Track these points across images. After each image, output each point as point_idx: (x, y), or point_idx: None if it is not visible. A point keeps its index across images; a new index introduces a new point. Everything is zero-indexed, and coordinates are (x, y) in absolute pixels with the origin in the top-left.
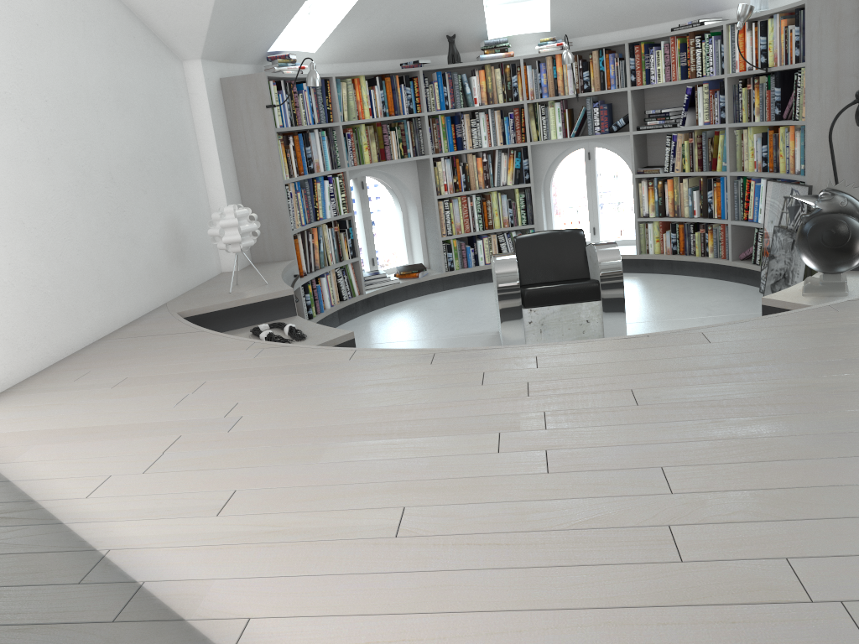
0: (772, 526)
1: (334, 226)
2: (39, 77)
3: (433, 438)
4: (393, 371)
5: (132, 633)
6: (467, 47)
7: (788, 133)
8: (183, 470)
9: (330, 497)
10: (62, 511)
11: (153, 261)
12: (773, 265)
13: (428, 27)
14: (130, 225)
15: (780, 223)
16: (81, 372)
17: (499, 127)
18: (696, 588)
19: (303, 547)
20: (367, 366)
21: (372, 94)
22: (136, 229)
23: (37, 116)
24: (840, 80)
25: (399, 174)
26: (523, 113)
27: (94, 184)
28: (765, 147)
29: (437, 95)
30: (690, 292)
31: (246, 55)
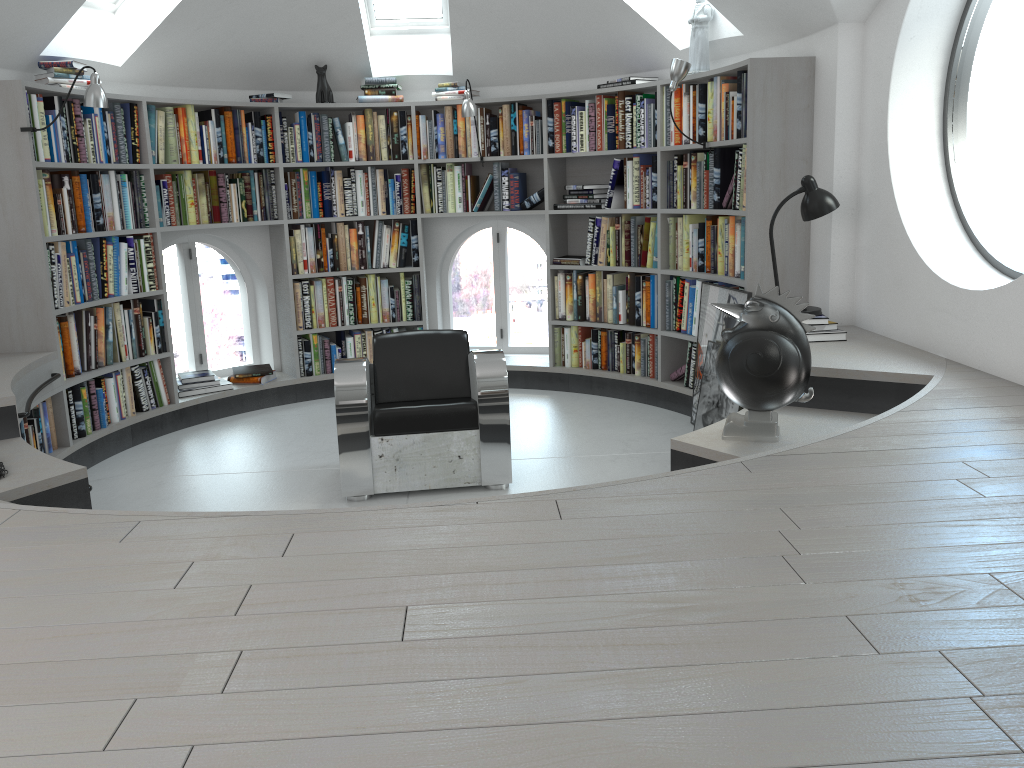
0: None
1: (133, 307)
2: None
3: (8, 709)
4: (47, 555)
5: None
6: (345, 84)
7: (727, 225)
8: None
9: None
10: None
11: None
12: (705, 390)
13: (289, 51)
14: None
15: (716, 337)
16: None
17: (382, 192)
18: None
19: None
20: (12, 543)
21: (203, 131)
22: None
23: None
24: (788, 164)
25: (244, 243)
26: (413, 176)
27: None
28: (702, 241)
29: (298, 141)
30: (608, 419)
31: (2, 56)
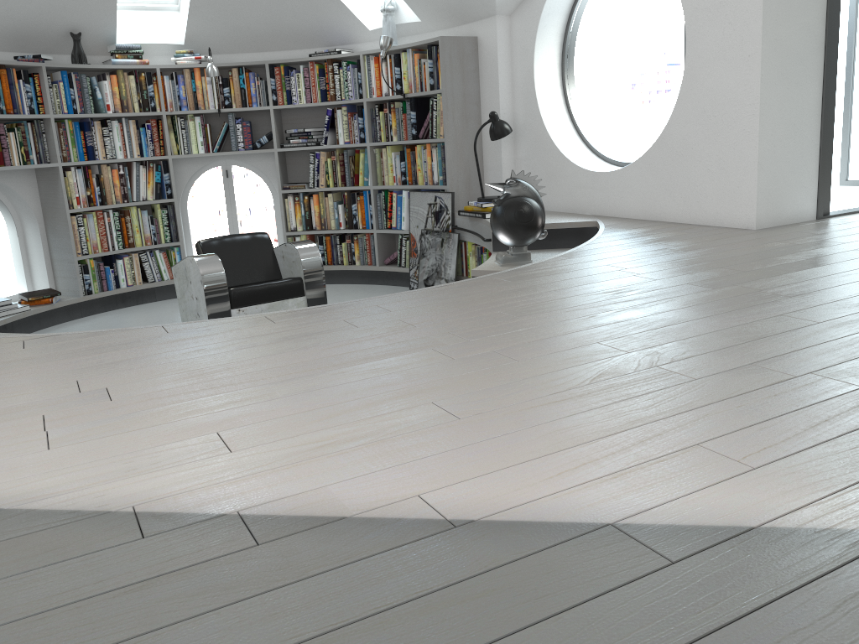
0: (717, 353)
1: None
2: None
3: (374, 362)
4: (241, 333)
5: (304, 542)
6: (91, 49)
7: (425, 150)
8: (109, 436)
9: (344, 413)
10: None
11: None
12: (424, 263)
13: (50, 19)
14: None
15: (426, 227)
16: None
17: (136, 138)
18: (727, 387)
19: (381, 445)
20: (201, 334)
21: None
22: None
23: None
24: (467, 107)
25: (16, 185)
26: (161, 125)
27: None
28: (403, 163)
29: (64, 96)
30: (351, 295)
31: None
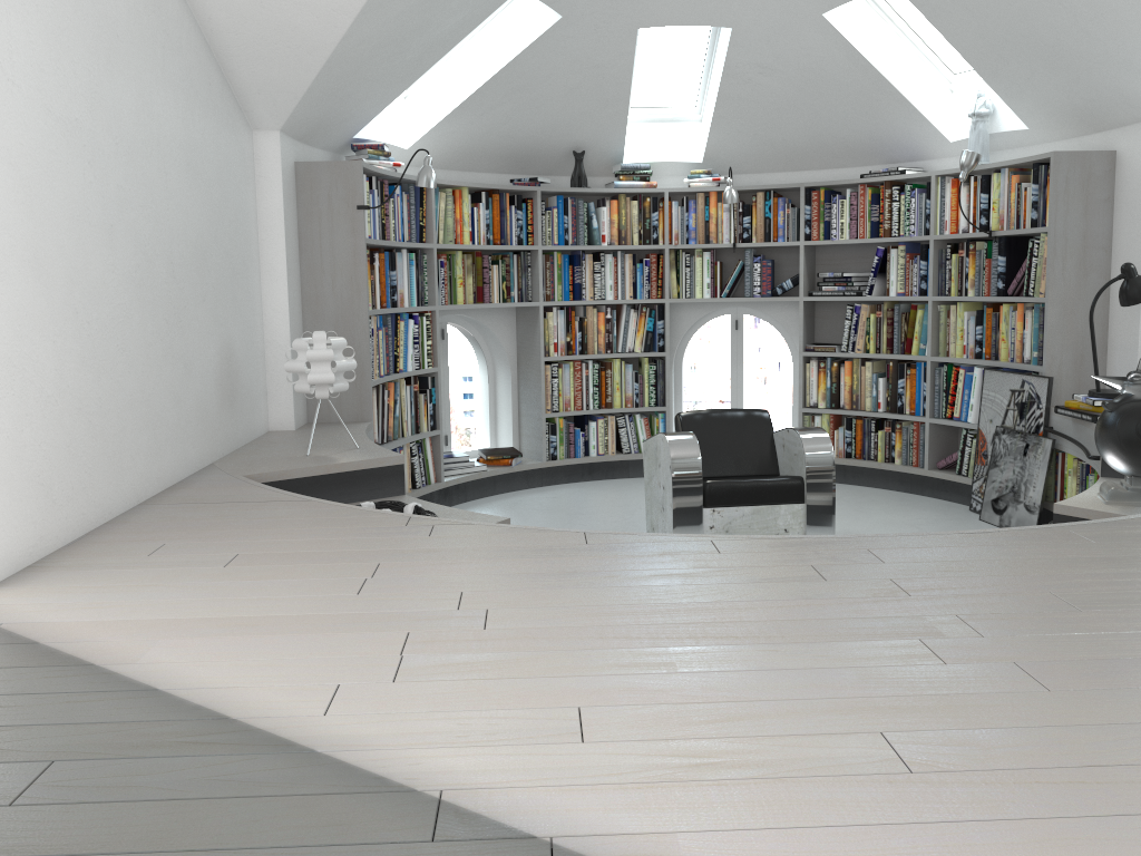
0: None
1: (414, 384)
2: (113, 108)
3: (825, 643)
4: (671, 560)
5: None
6: (594, 170)
7: (1014, 312)
8: (460, 679)
9: (748, 718)
10: (299, 734)
11: (204, 399)
12: (994, 475)
13: (552, 137)
14: (185, 343)
15: (1004, 423)
16: (151, 545)
17: (630, 276)
18: None
19: (777, 787)
20: (624, 553)
21: (475, 213)
22: (190, 349)
23: (105, 161)
24: (1088, 253)
25: (493, 325)
26: (661, 261)
27: (154, 274)
28: (980, 328)
29: (556, 225)
30: (881, 505)
31: (327, 137)
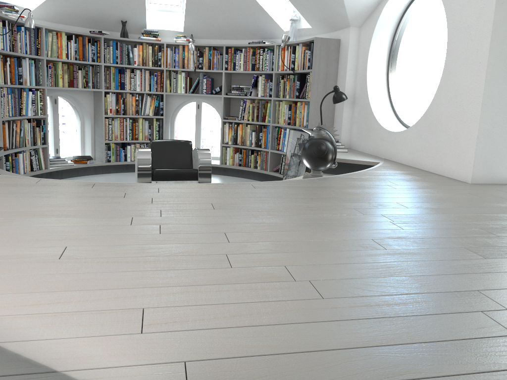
0: (279, 254)
1: (32, 122)
2: None
3: (89, 218)
4: (66, 189)
5: None
6: (133, 30)
7: (301, 105)
8: None
9: (14, 242)
10: None
11: None
12: (289, 173)
13: (110, 12)
14: None
15: (294, 152)
16: None
17: (148, 81)
18: (238, 277)
19: None
20: (48, 186)
21: (69, 44)
22: None
23: None
24: (327, 81)
25: (81, 99)
26: (163, 75)
27: None
28: (290, 112)
29: (111, 54)
30: None
31: None
